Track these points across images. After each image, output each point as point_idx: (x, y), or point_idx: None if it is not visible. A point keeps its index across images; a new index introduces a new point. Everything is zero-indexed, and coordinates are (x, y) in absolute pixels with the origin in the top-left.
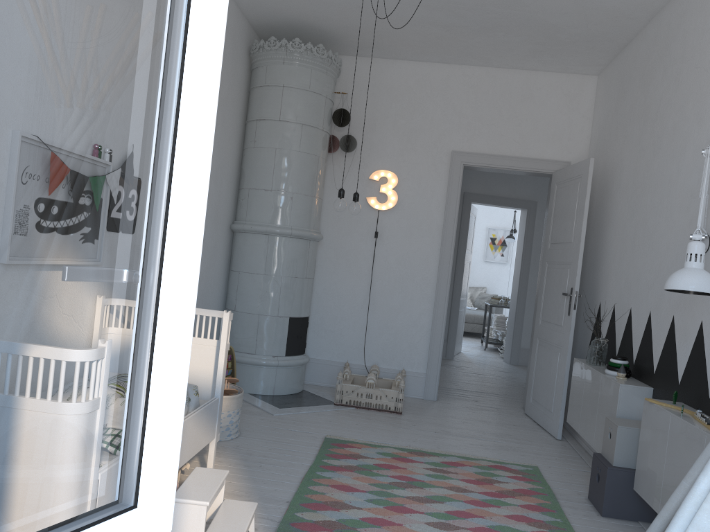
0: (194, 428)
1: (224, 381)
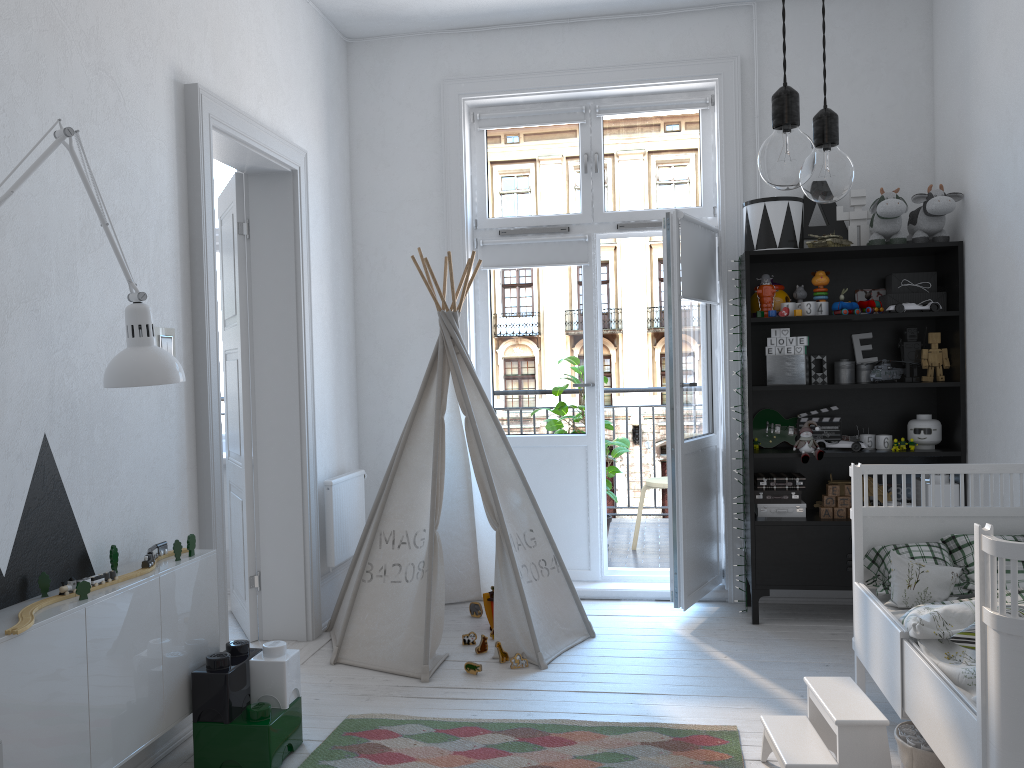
0: (931, 697)
1: (996, 708)
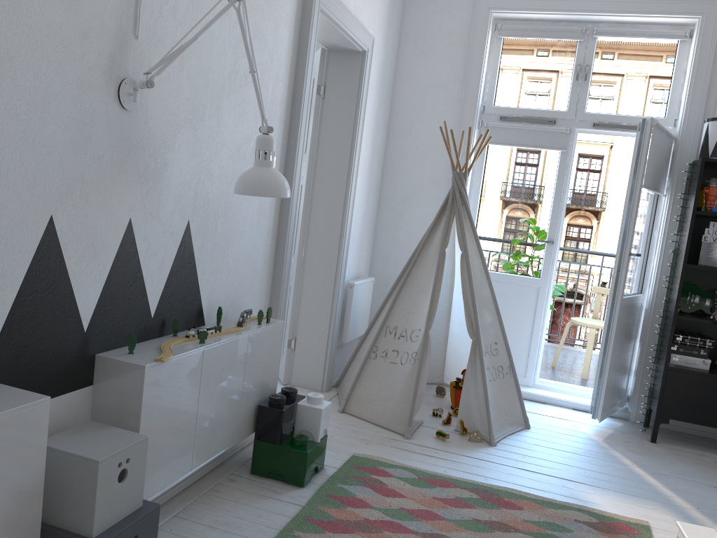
0: None
1: None
